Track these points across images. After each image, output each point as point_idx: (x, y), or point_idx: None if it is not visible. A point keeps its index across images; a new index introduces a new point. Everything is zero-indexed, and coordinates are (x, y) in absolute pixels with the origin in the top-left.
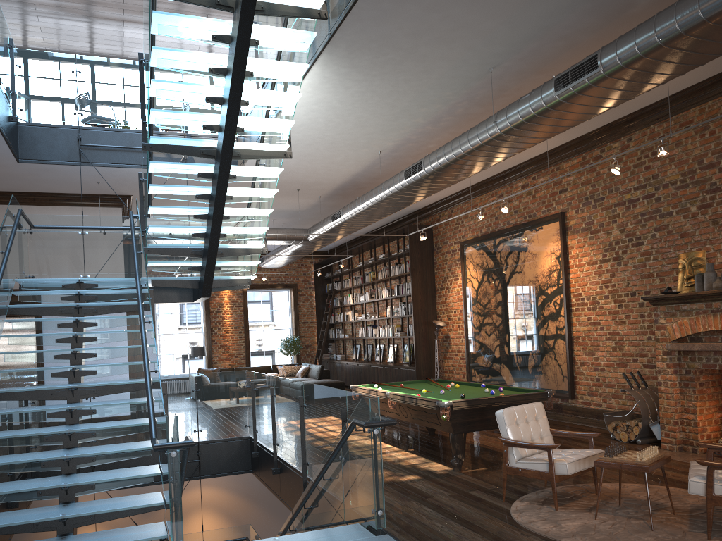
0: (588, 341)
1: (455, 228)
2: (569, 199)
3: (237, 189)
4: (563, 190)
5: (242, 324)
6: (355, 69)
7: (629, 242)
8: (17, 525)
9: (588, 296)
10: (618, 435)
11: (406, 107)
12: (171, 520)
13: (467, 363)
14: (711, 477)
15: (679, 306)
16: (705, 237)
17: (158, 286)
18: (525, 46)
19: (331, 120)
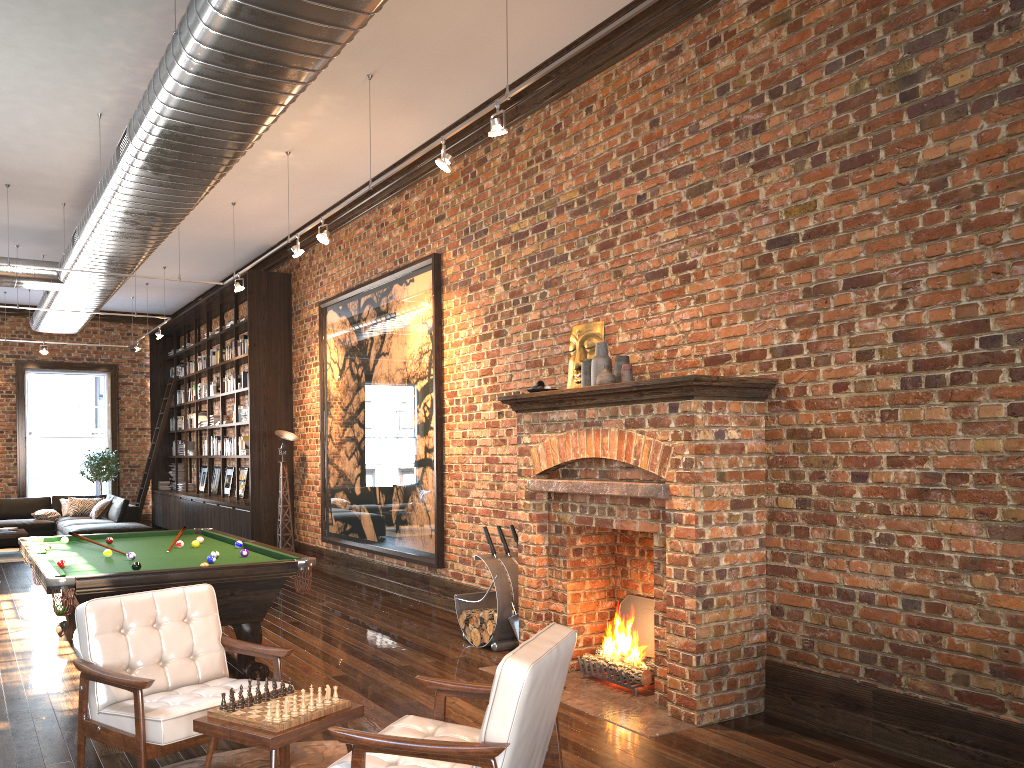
0: (462, 473)
1: (316, 280)
2: (447, 231)
3: None
4: (440, 217)
5: (13, 426)
6: None
7: (515, 306)
8: None
9: (464, 397)
10: (470, 634)
11: (68, 8)
12: None
13: (322, 502)
14: None
15: (547, 415)
16: (605, 298)
17: None
18: None
19: None
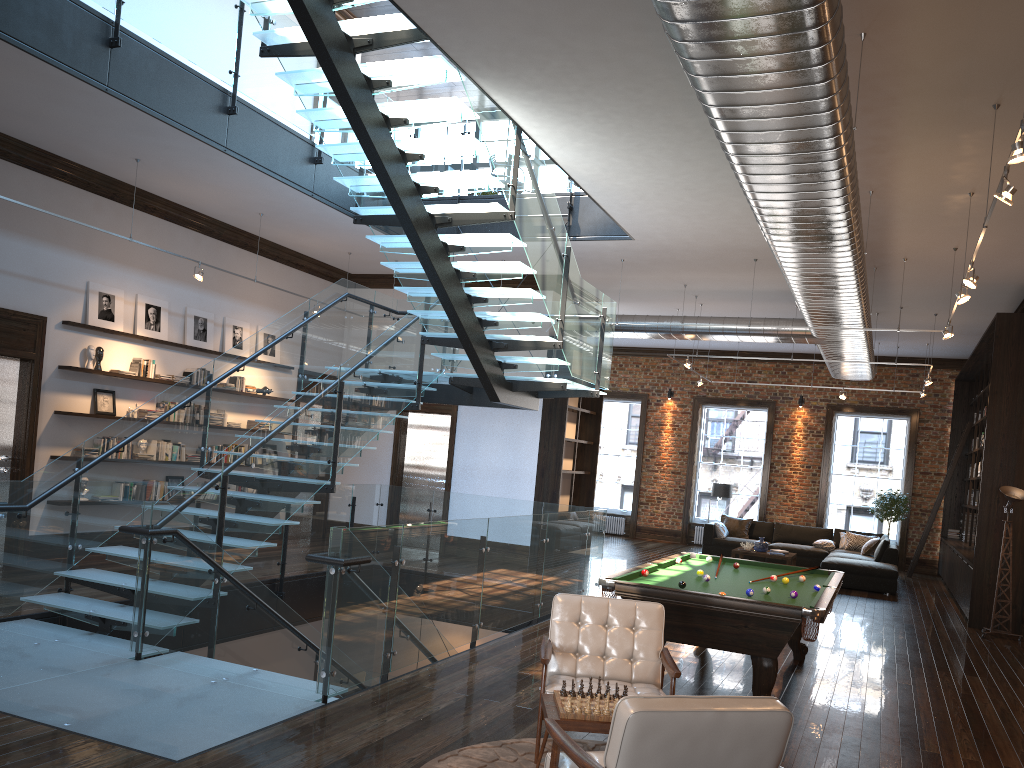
0: None
1: None
2: None
3: (472, 264)
4: None
5: (818, 463)
6: (542, 89)
7: None
8: (107, 585)
9: None
10: None
11: (701, 125)
12: (134, 606)
13: None
14: (552, 757)
15: None
16: None
17: (460, 384)
18: None
19: (630, 159)
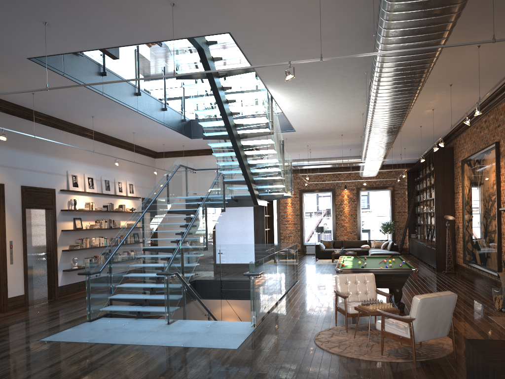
0: None
1: (461, 150)
2: (501, 131)
3: (253, 152)
4: (498, 125)
5: (355, 212)
6: (290, 86)
7: None
8: (131, 299)
9: None
10: (495, 304)
11: (344, 94)
12: (165, 303)
13: (463, 246)
14: (382, 320)
15: None
16: None
17: (237, 199)
18: (369, 62)
19: (311, 105)
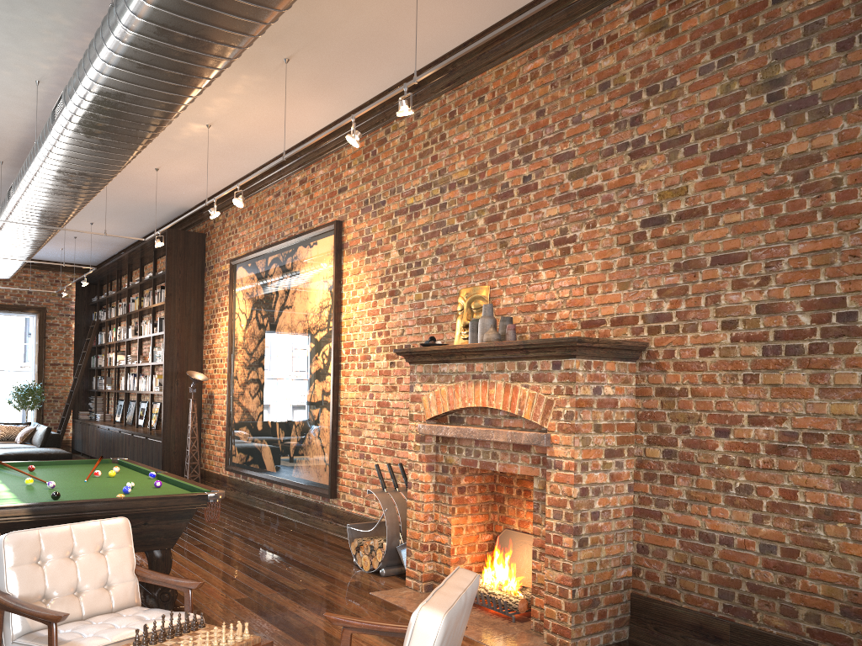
0: (356, 414)
1: (228, 240)
2: (348, 201)
3: None
4: (342, 189)
5: None
6: None
7: (409, 269)
8: None
9: (360, 348)
10: (360, 560)
11: None
12: None
13: (227, 435)
14: None
15: (438, 367)
16: (491, 265)
17: None
18: None
19: None
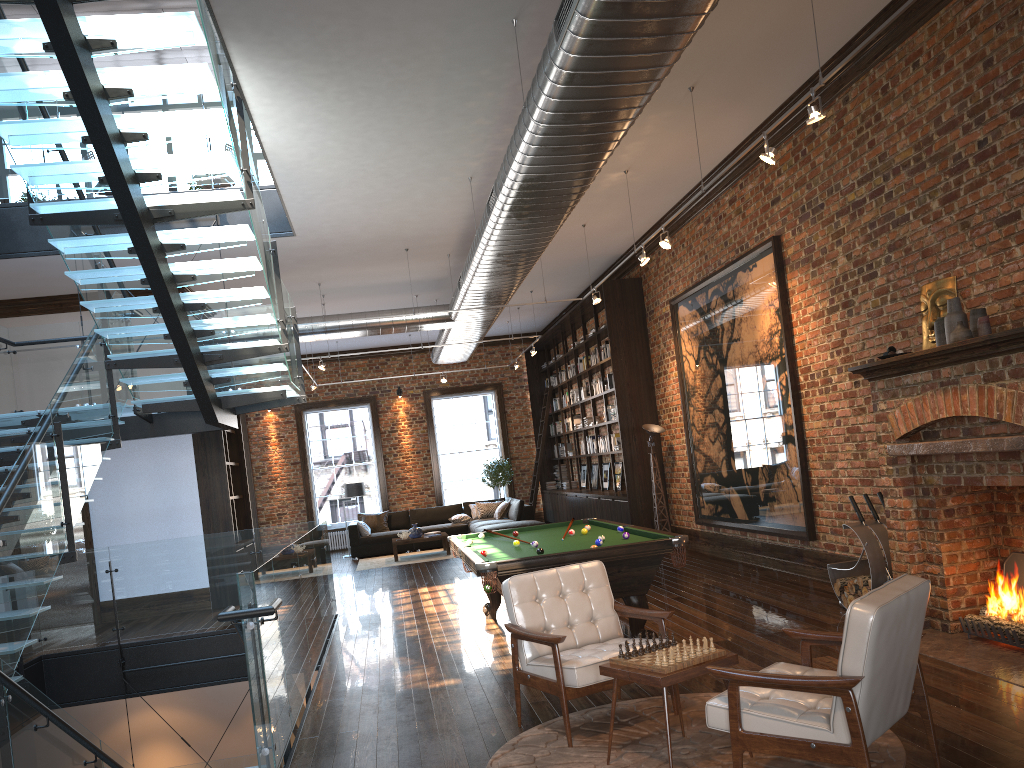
0: (824, 446)
1: (664, 279)
2: (783, 213)
3: (194, 264)
4: (775, 200)
5: (426, 447)
6: (300, 58)
7: (860, 275)
8: None
9: (818, 371)
10: (846, 601)
11: (441, 104)
12: None
13: (692, 487)
14: (734, 699)
15: (900, 379)
16: (954, 252)
17: (153, 412)
18: None
19: (347, 142)
